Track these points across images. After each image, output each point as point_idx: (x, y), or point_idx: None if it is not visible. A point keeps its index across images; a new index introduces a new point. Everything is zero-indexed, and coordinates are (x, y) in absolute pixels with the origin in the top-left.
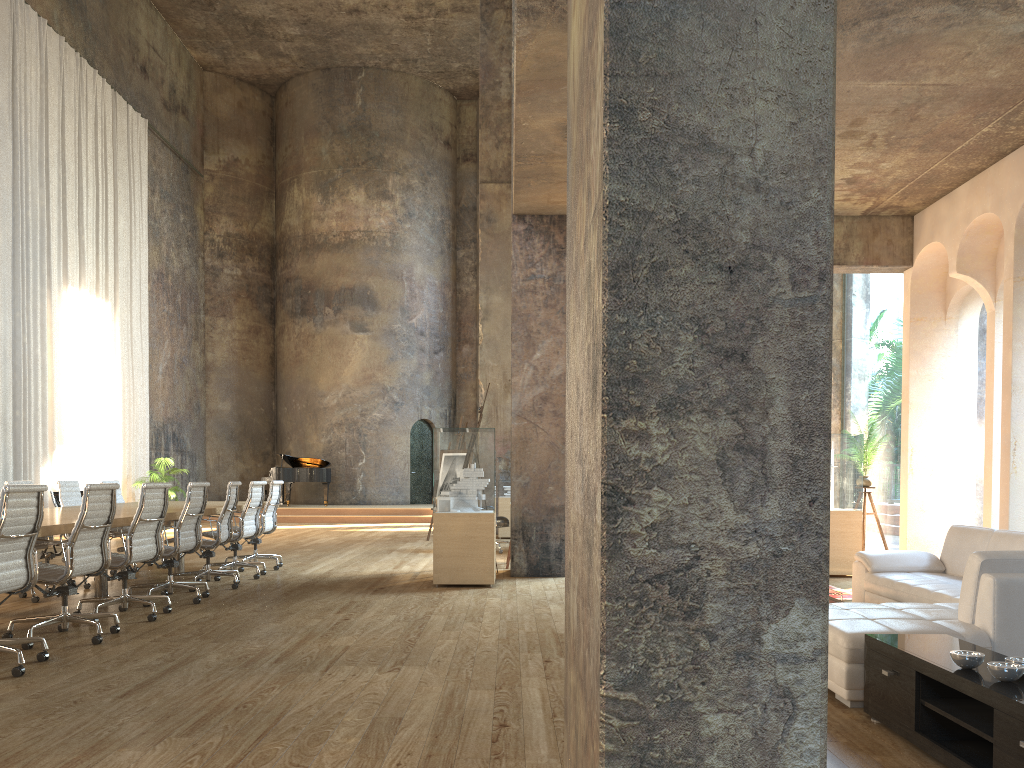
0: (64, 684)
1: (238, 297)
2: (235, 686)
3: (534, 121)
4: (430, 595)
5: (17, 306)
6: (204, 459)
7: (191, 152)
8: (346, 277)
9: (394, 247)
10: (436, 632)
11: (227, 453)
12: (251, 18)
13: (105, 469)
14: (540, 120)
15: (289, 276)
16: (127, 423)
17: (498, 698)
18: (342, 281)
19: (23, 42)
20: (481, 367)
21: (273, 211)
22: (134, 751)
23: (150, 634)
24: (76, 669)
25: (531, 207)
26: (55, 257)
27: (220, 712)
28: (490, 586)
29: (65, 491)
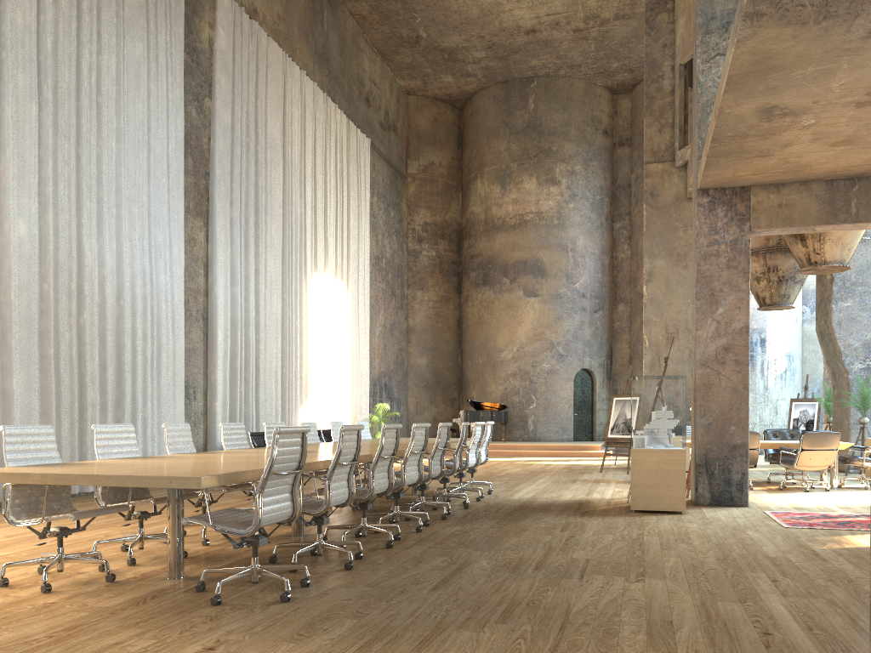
0: (385, 577)
1: (433, 273)
2: (515, 586)
3: (736, 107)
4: (632, 519)
5: (285, 289)
6: (406, 404)
7: (399, 160)
8: (520, 252)
9: (560, 224)
10: (657, 551)
11: (423, 399)
12: (447, 49)
13: (340, 412)
14: (742, 106)
15: (473, 254)
16: (354, 376)
17: (748, 610)
18: (517, 255)
19: (290, 90)
20: (645, 323)
21: (460, 202)
22: (469, 632)
23: (424, 542)
24: (386, 566)
25: (716, 182)
26: (309, 250)
27: (516, 606)
28: (681, 513)
29: (335, 429)
